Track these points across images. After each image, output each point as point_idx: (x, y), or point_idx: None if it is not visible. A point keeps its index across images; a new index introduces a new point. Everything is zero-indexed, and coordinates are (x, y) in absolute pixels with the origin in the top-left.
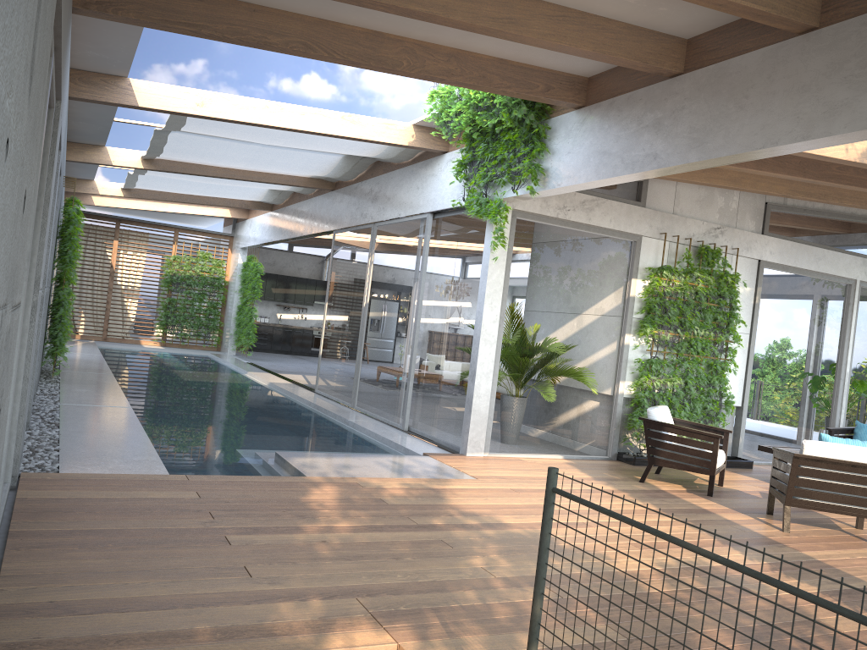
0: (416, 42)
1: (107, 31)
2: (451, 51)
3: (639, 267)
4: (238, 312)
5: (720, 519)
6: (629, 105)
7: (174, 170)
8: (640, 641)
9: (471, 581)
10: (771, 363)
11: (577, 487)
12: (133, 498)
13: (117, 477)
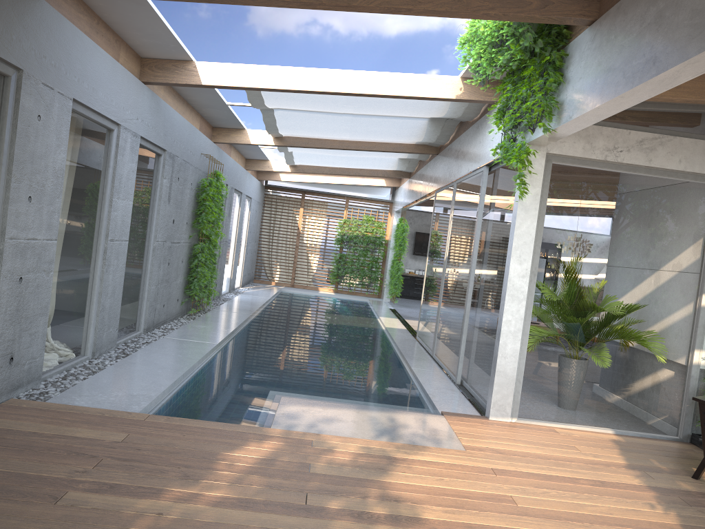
0: None
1: (133, 16)
2: None
3: None
4: (391, 266)
5: None
6: (634, 3)
7: (299, 145)
8: None
9: None
10: None
11: (588, 475)
12: (56, 435)
13: (83, 411)
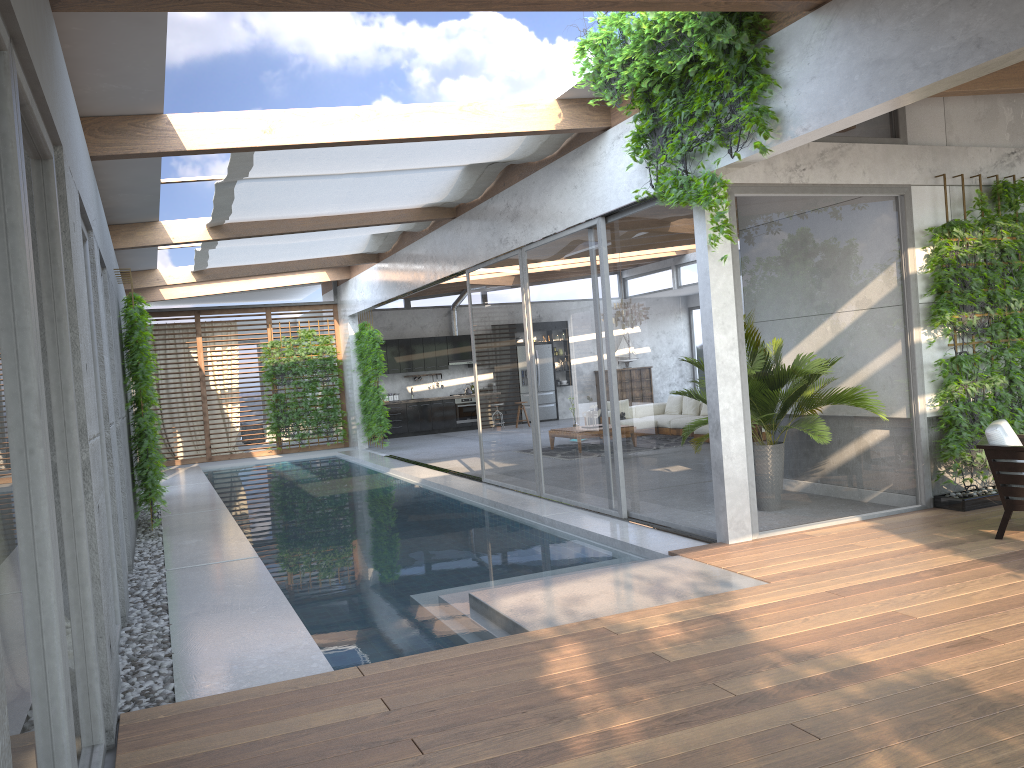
0: None
1: (119, 44)
2: None
3: (914, 230)
4: (361, 395)
5: None
6: None
7: (251, 233)
8: None
9: None
10: None
11: (917, 567)
12: (291, 735)
13: (260, 694)
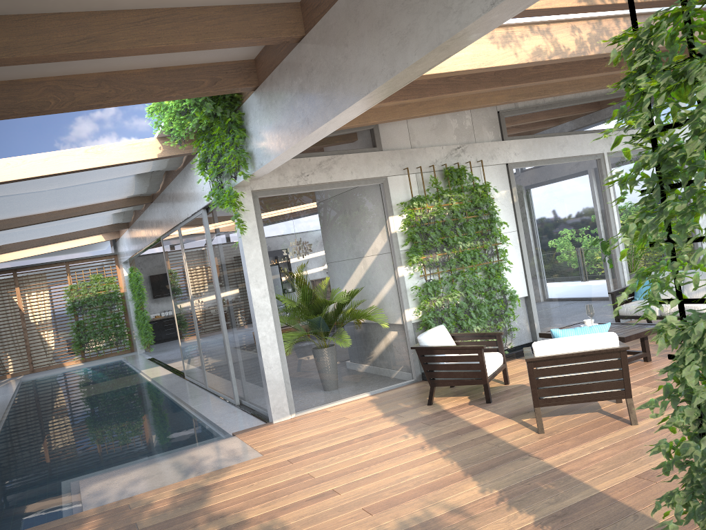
0: (59, 78)
1: None
2: (99, 76)
3: (393, 204)
4: (136, 317)
5: (482, 435)
6: (281, 77)
7: (2, 228)
8: None
9: None
10: (546, 249)
11: (359, 434)
12: None
13: None
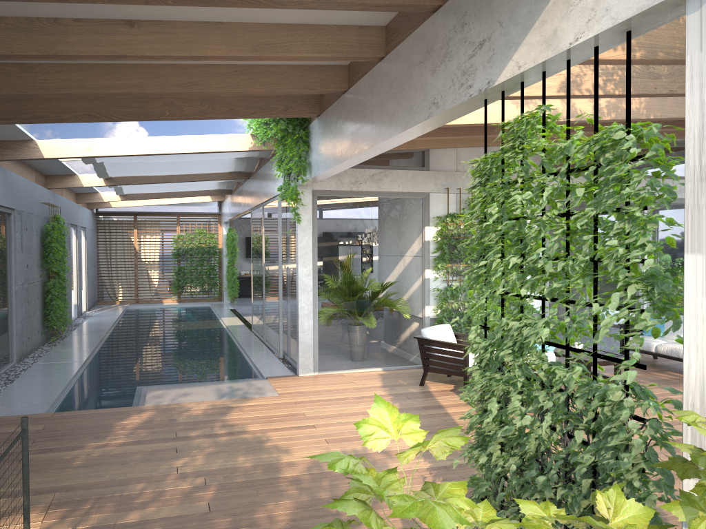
0: (174, 96)
1: None
2: (203, 96)
3: (431, 216)
4: (227, 271)
5: (441, 412)
6: (332, 114)
7: (128, 183)
8: (217, 512)
9: (154, 476)
10: None
11: (355, 395)
12: None
13: (3, 418)
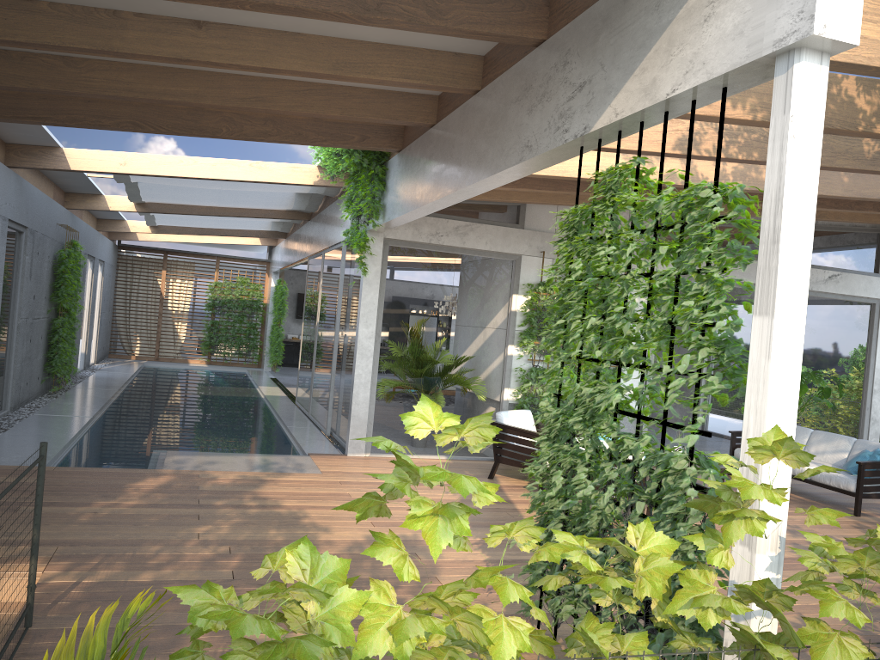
0: (234, 112)
1: None
2: (267, 115)
3: (521, 283)
4: (271, 332)
5: (508, 507)
6: (415, 150)
7: (163, 211)
8: (241, 580)
9: (172, 540)
10: None
11: None
12: None
13: None
